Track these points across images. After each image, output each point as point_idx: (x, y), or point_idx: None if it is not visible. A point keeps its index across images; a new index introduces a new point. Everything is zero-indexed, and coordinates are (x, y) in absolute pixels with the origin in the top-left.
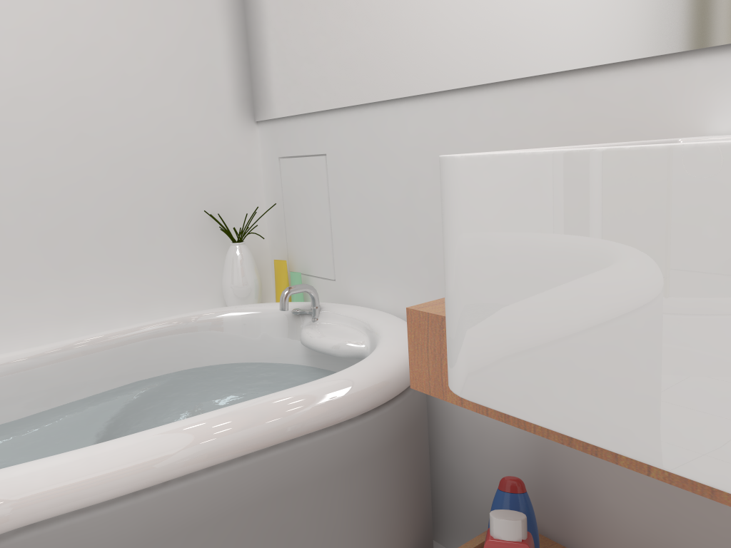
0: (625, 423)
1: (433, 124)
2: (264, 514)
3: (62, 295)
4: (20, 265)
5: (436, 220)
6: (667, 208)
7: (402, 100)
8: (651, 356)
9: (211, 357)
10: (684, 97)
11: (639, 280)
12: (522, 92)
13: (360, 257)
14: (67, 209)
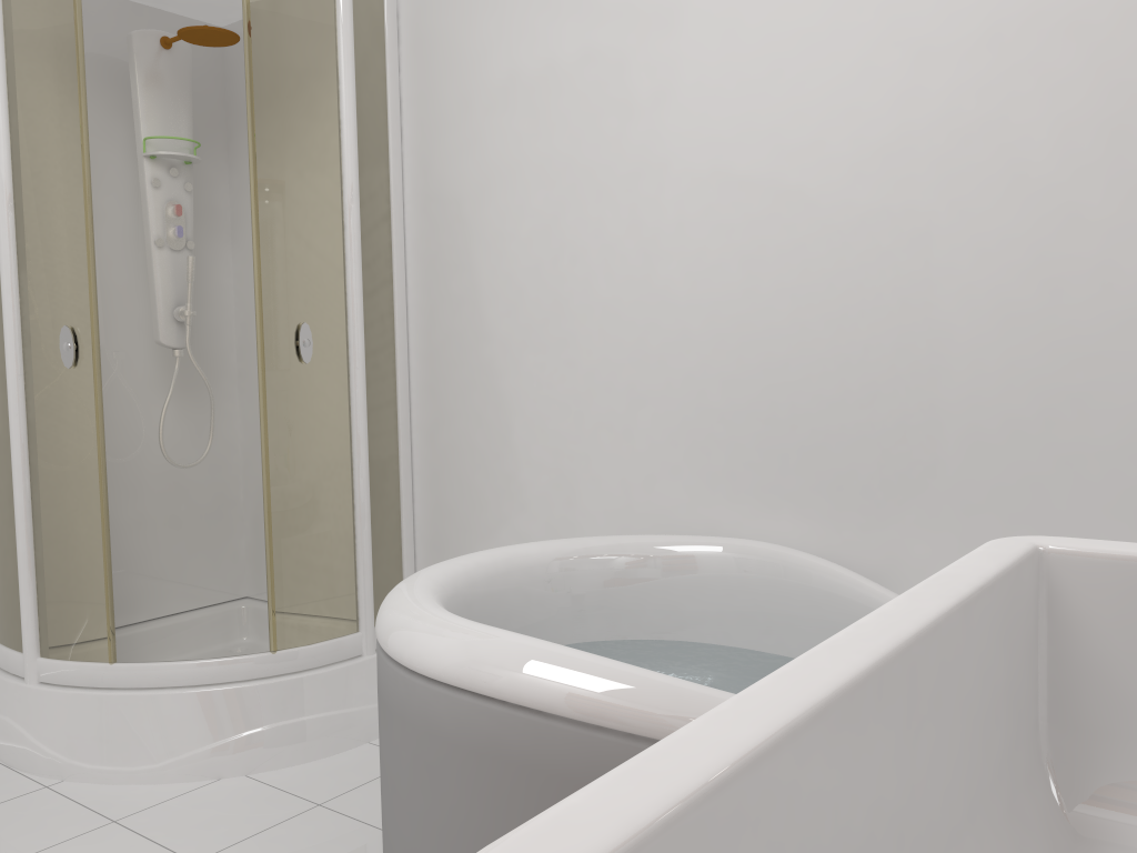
0: None
1: None
2: None
3: None
4: (1097, 529)
5: None
6: None
7: None
8: None
9: None
10: None
11: None
12: None
13: None
14: None
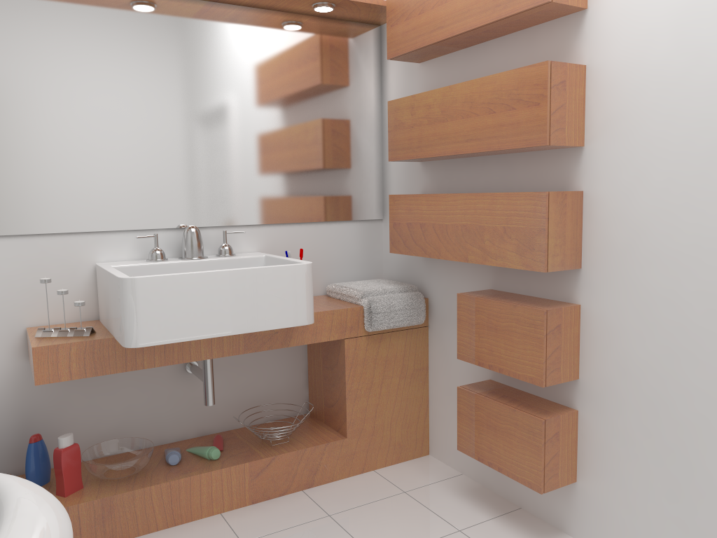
0: (191, 332)
1: None
2: None
3: None
4: None
5: None
6: (197, 284)
7: None
8: (196, 315)
9: None
10: (86, 248)
11: (192, 300)
12: None
13: None
14: None
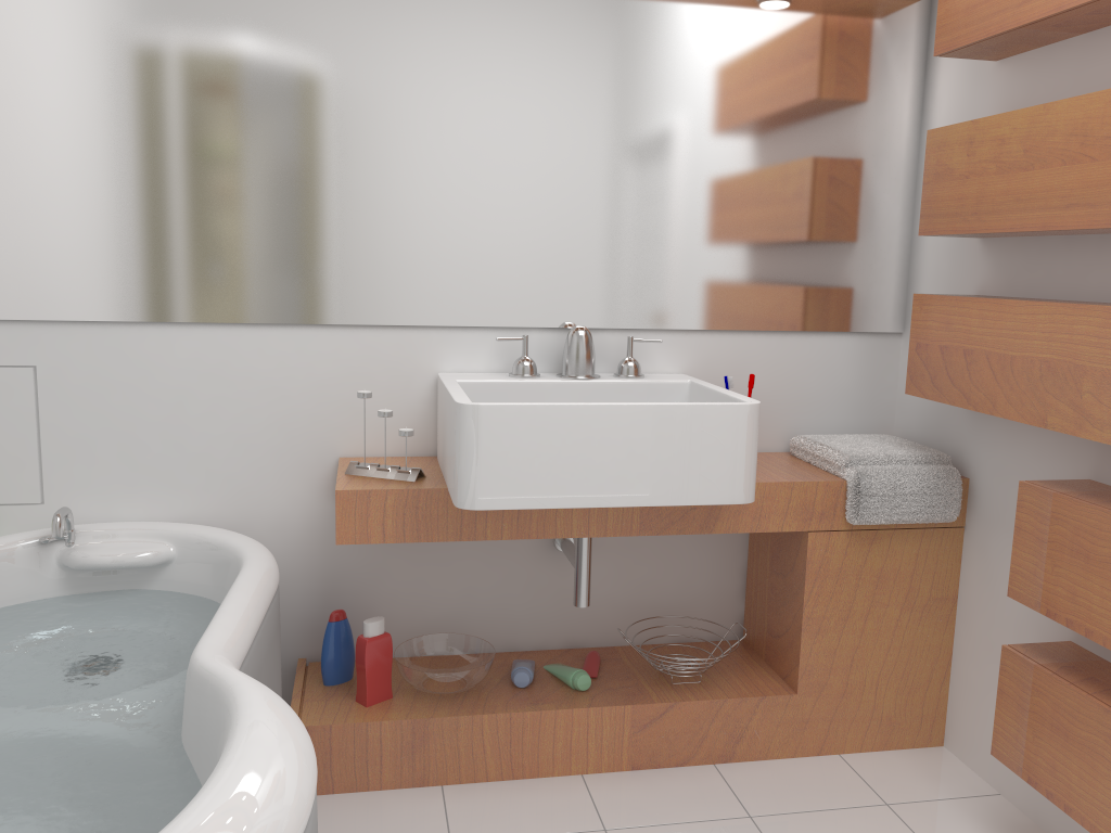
0: (554, 496)
1: (213, 348)
2: (268, 661)
3: None
4: None
5: (214, 429)
6: (569, 423)
7: (172, 324)
8: (563, 471)
9: None
10: (427, 350)
11: (560, 447)
12: (309, 333)
13: (94, 473)
14: None
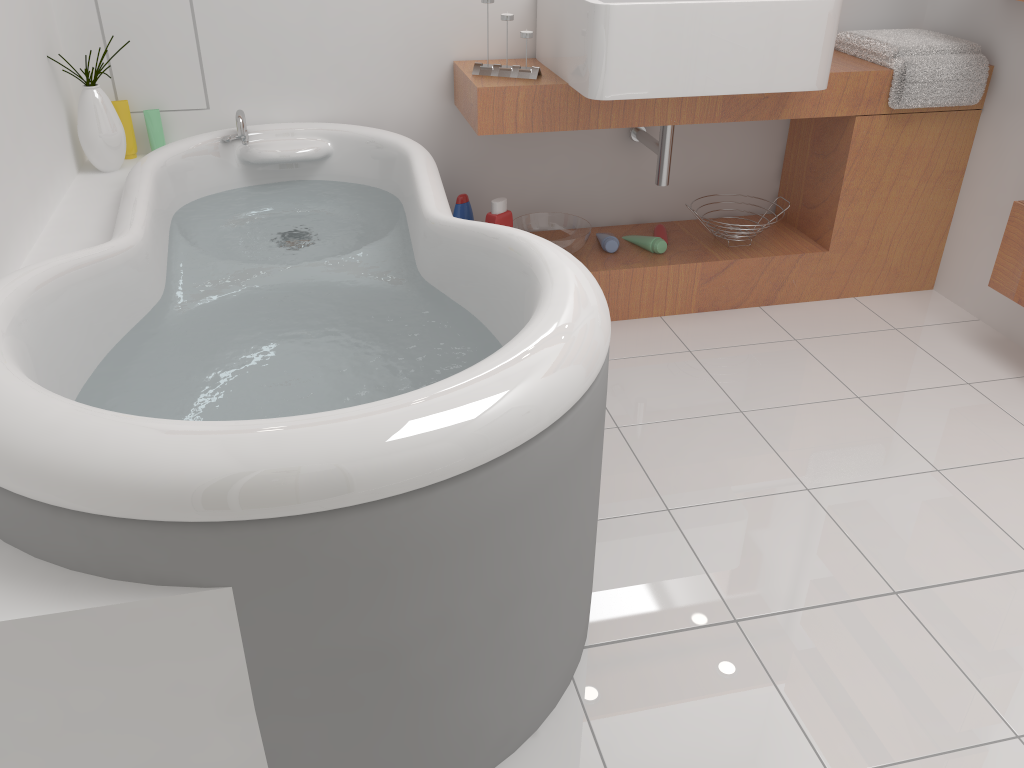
0: (669, 87)
1: None
2: None
3: (25, 171)
4: (3, 138)
5: (346, 37)
6: (686, 21)
7: None
8: (678, 64)
9: (178, 200)
10: None
11: (677, 42)
12: None
13: (248, 81)
14: (1, 63)
